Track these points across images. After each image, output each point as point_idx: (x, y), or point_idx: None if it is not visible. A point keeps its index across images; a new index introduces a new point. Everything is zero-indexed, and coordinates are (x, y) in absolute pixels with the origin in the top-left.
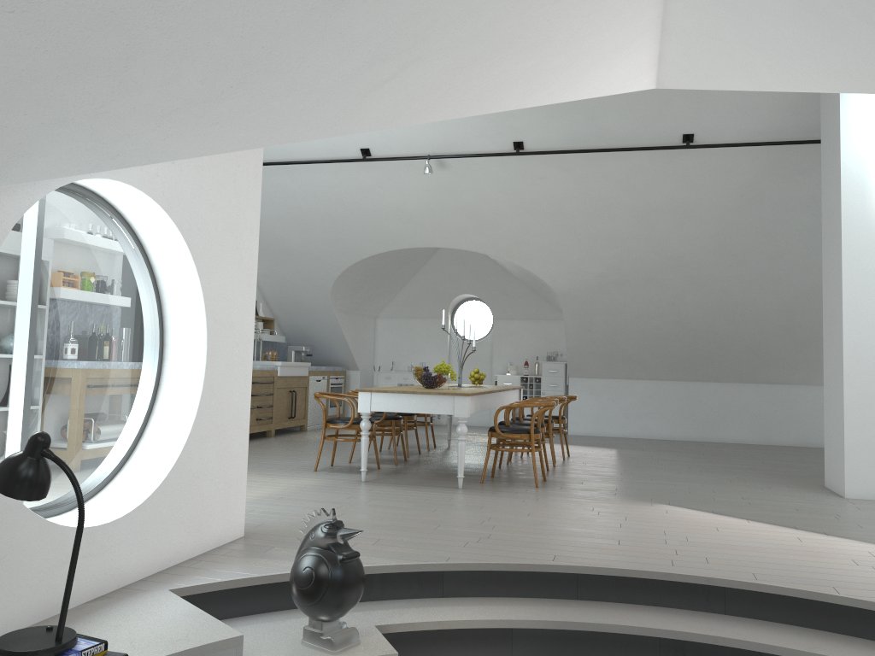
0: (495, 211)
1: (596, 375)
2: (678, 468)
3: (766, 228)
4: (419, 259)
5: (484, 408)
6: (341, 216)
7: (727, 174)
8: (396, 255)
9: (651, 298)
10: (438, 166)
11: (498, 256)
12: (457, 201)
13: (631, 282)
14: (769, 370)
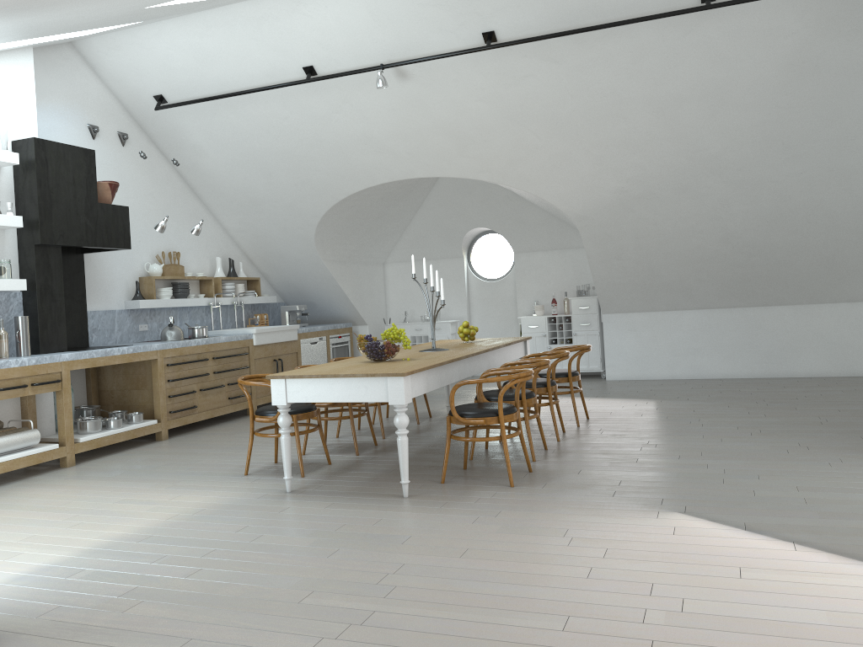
0: (478, 125)
1: (633, 309)
2: (723, 430)
3: (829, 106)
4: (415, 193)
5: (449, 381)
6: (303, 153)
7: (768, 39)
8: (383, 192)
9: (687, 212)
10: (398, 77)
11: (493, 181)
12: (430, 118)
13: (659, 195)
14: (848, 286)
